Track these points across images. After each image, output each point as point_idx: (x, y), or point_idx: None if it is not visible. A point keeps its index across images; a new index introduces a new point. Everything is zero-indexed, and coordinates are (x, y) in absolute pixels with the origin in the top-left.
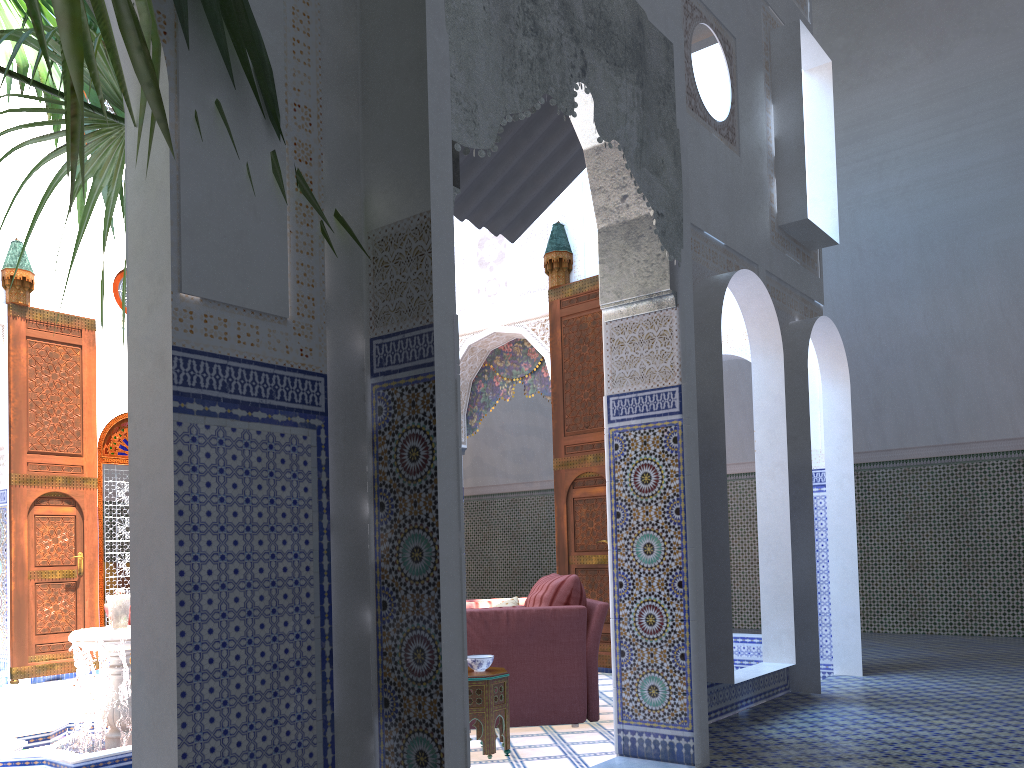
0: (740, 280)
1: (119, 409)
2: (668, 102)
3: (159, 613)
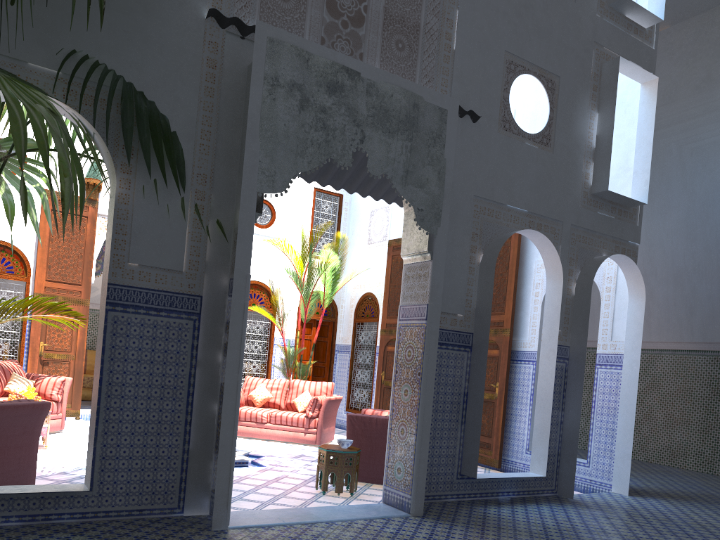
0: (532, 234)
1: None
2: (438, 144)
3: (96, 393)
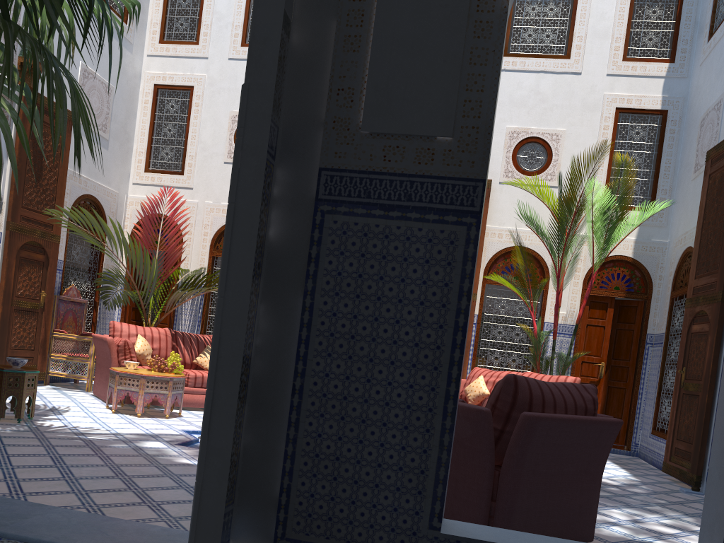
0: None
1: (504, 244)
2: None
3: None
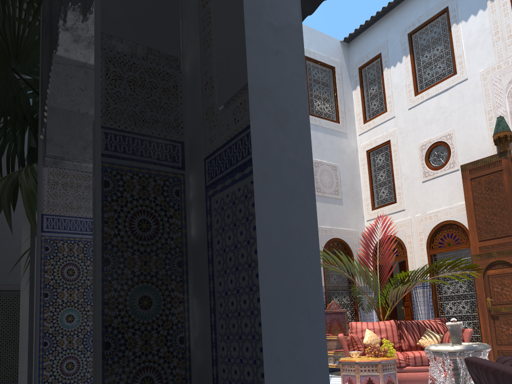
0: None
1: None
2: None
3: None
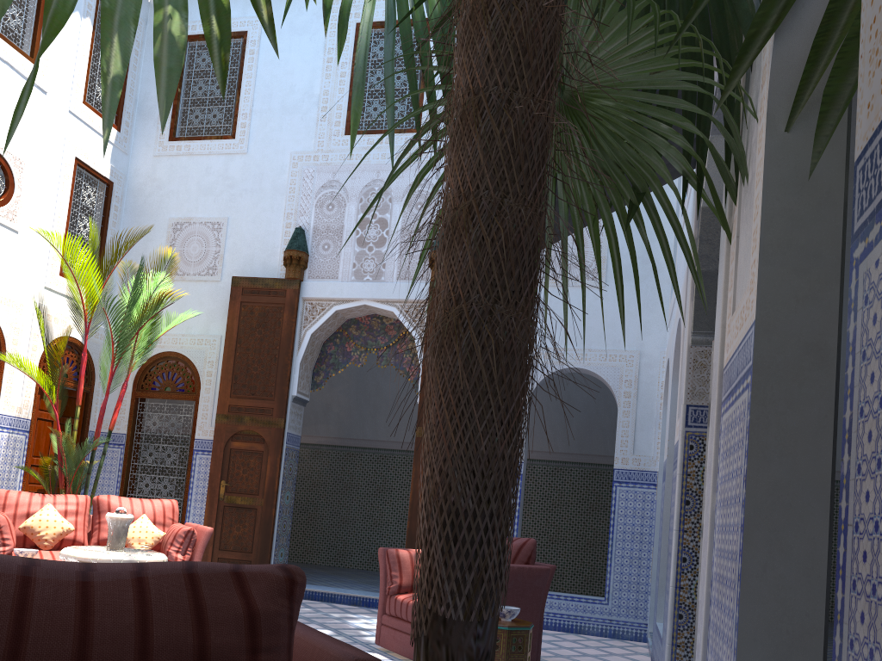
0: None
1: None
2: None
3: (796, 584)
